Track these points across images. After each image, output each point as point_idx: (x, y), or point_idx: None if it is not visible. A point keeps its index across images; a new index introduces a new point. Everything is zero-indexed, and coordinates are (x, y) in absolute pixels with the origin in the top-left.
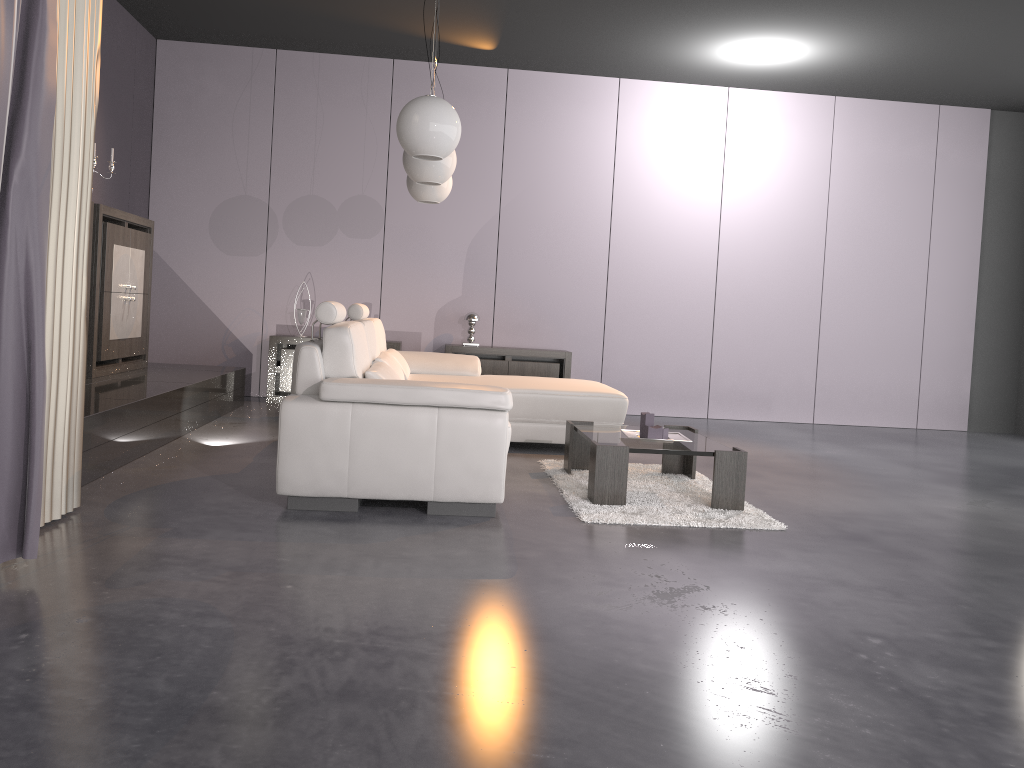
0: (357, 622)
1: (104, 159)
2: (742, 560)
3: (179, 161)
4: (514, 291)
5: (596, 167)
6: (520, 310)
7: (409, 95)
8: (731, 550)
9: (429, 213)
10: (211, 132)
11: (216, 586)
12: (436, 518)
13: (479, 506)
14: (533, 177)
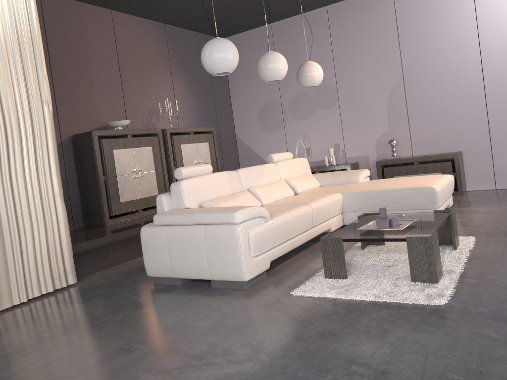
0: (18, 373)
1: (193, 103)
2: (339, 339)
3: (240, 92)
4: (420, 120)
5: (463, 26)
6: (427, 131)
7: (338, 22)
8: (351, 327)
9: (361, 86)
10: (251, 74)
11: (22, 339)
12: (211, 290)
13: (236, 283)
14: (420, 46)
